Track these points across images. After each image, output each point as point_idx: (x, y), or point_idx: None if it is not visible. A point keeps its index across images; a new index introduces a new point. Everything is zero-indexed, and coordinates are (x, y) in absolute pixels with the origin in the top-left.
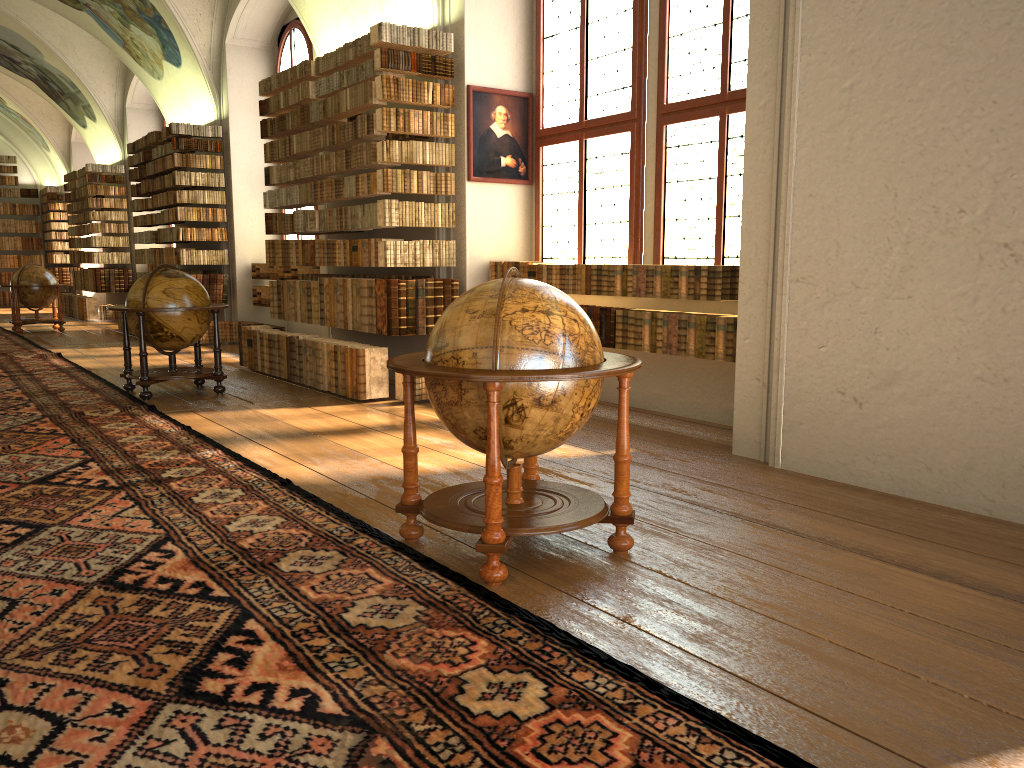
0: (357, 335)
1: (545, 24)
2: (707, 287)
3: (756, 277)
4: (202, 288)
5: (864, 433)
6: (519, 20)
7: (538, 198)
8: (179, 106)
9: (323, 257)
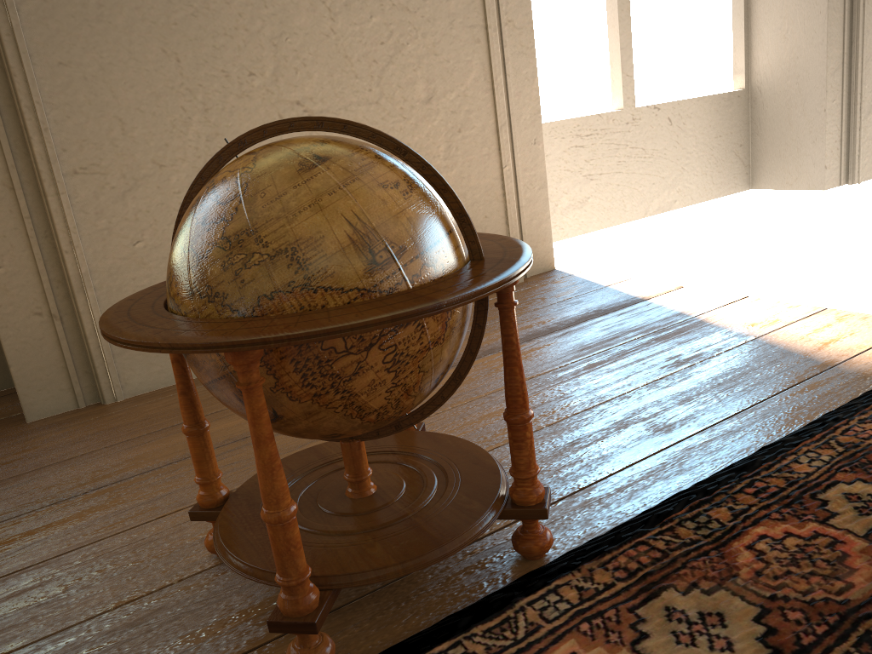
0: None
1: None
2: None
3: None
4: None
5: None
6: None
7: None
8: None
9: None
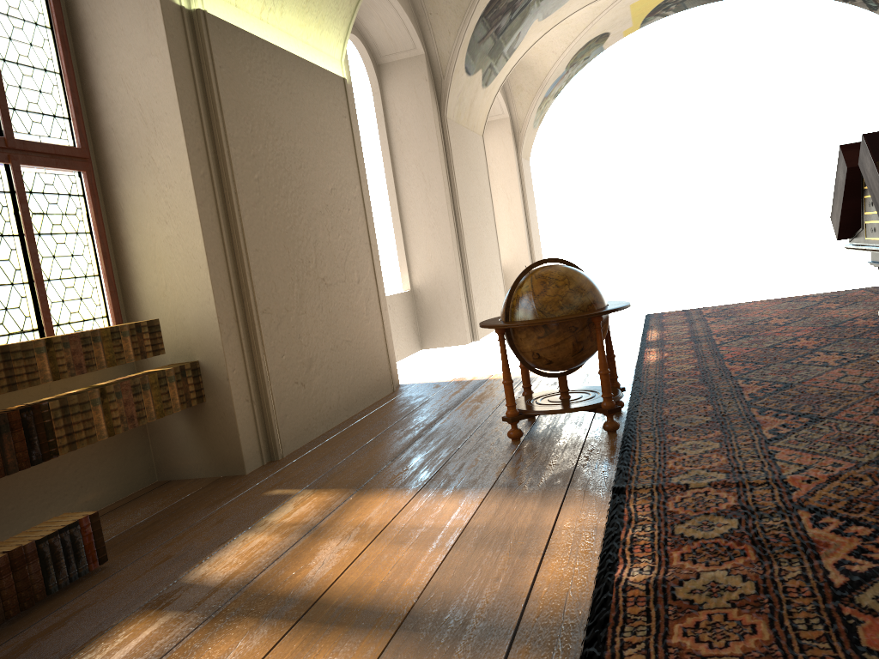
0: None
1: None
2: (151, 343)
3: (229, 317)
4: None
5: (309, 403)
6: None
7: None
8: None
9: None
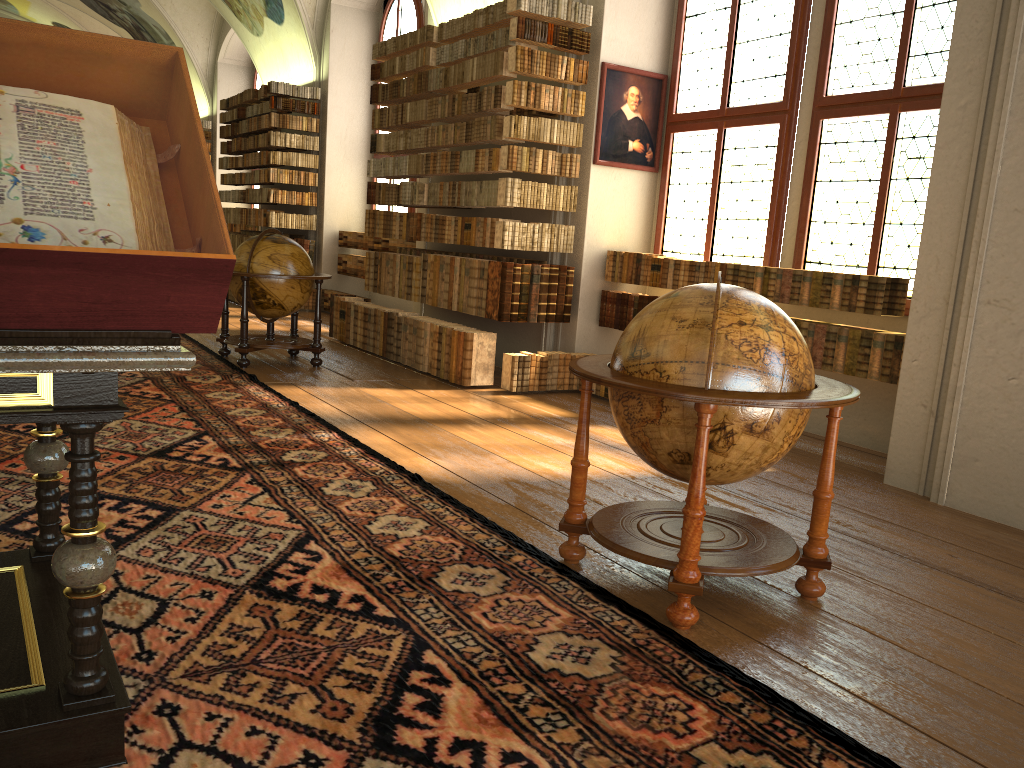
0: (452, 315)
1: (689, 2)
2: (865, 299)
3: (934, 294)
4: (307, 256)
5: None
6: None
7: (664, 187)
8: (276, 65)
9: (430, 232)
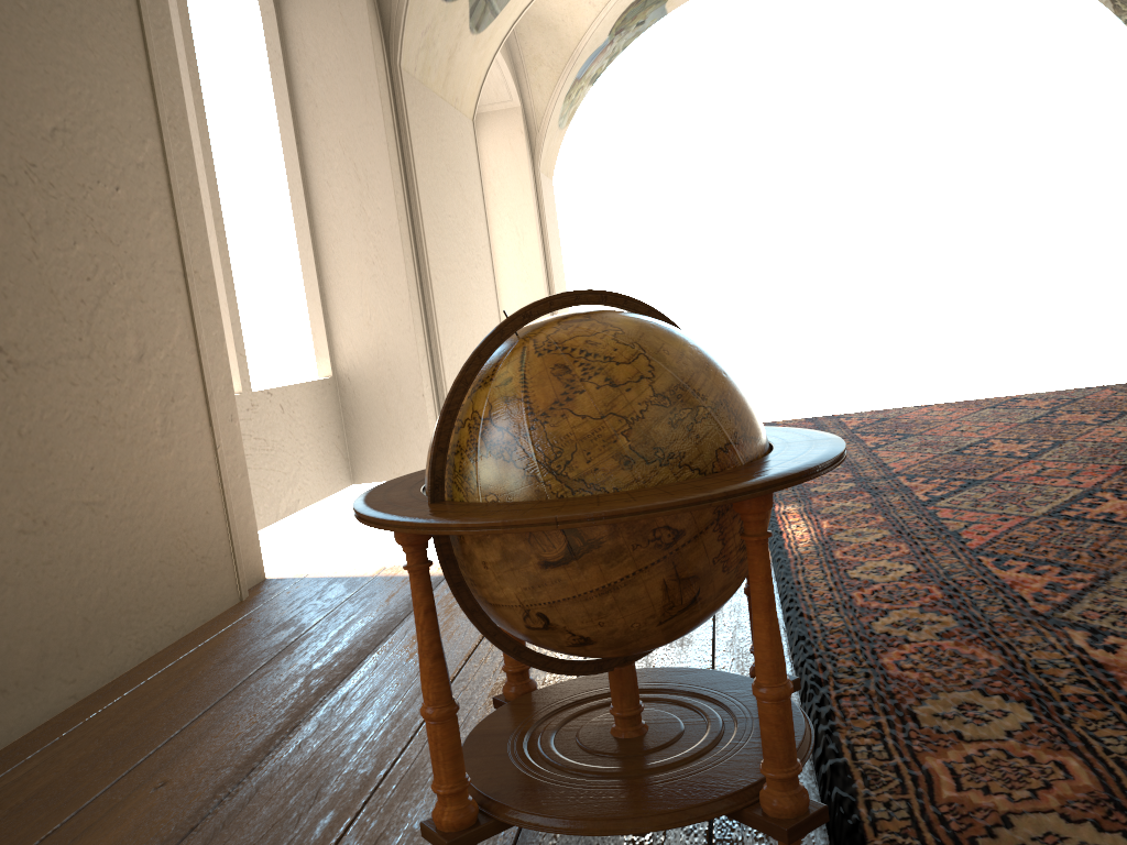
0: None
1: None
2: None
3: None
4: None
5: None
6: None
7: None
8: None
9: None
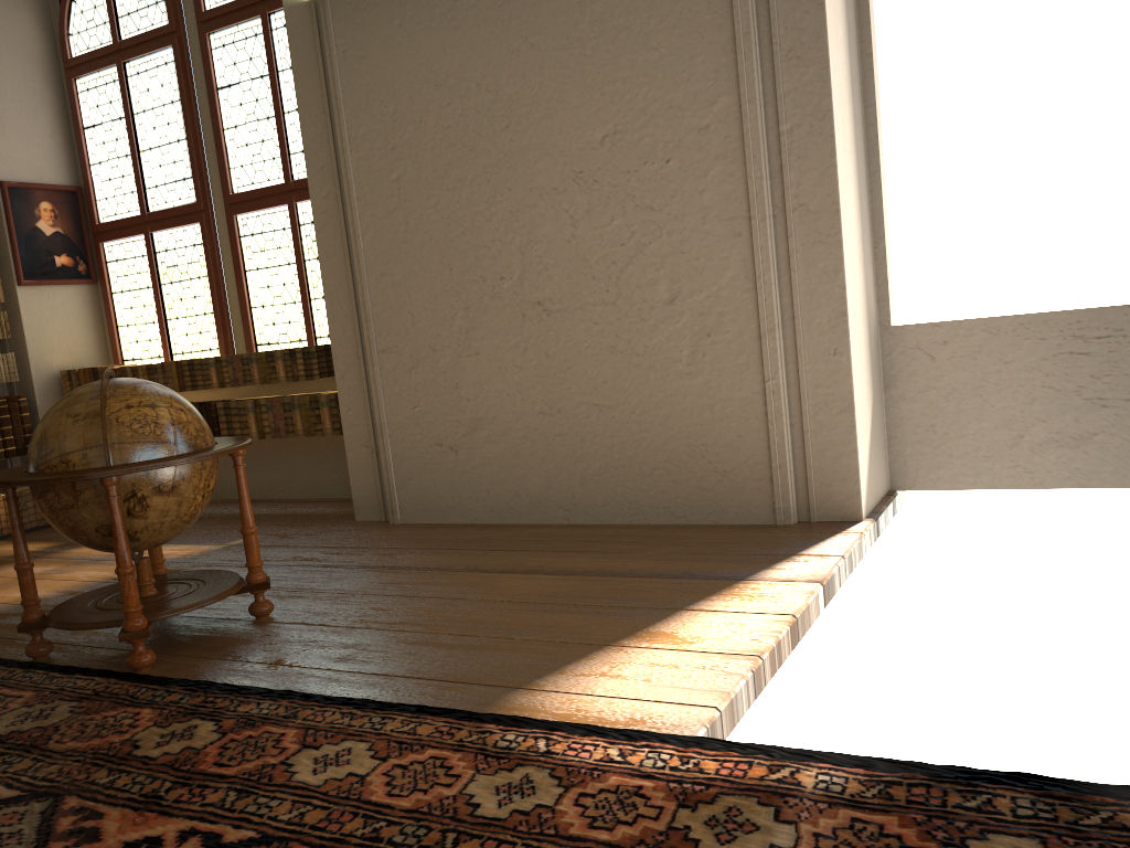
0: None
1: (83, 113)
2: (305, 368)
3: (348, 352)
4: None
5: (464, 476)
6: (51, 109)
7: (107, 297)
8: None
9: None
